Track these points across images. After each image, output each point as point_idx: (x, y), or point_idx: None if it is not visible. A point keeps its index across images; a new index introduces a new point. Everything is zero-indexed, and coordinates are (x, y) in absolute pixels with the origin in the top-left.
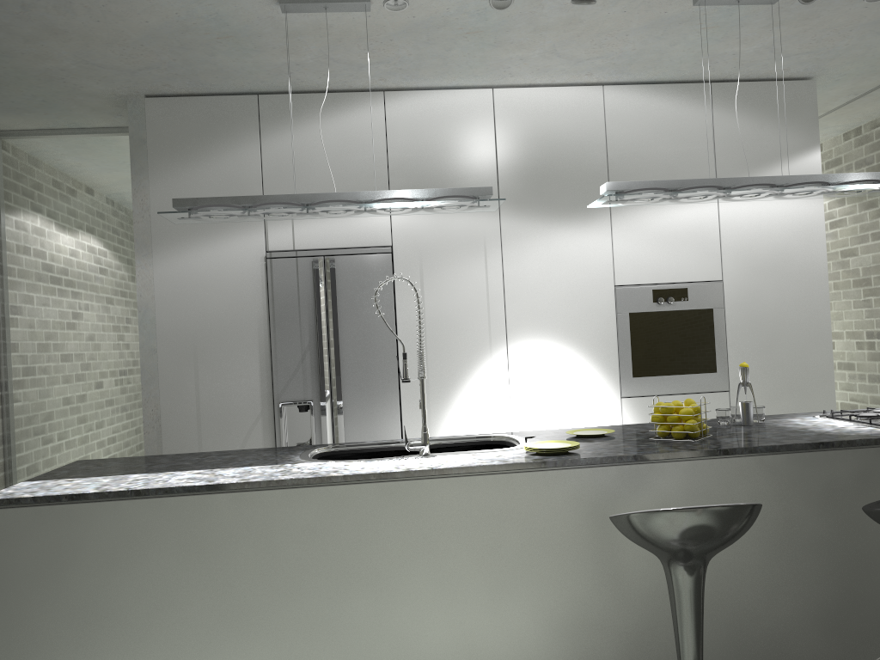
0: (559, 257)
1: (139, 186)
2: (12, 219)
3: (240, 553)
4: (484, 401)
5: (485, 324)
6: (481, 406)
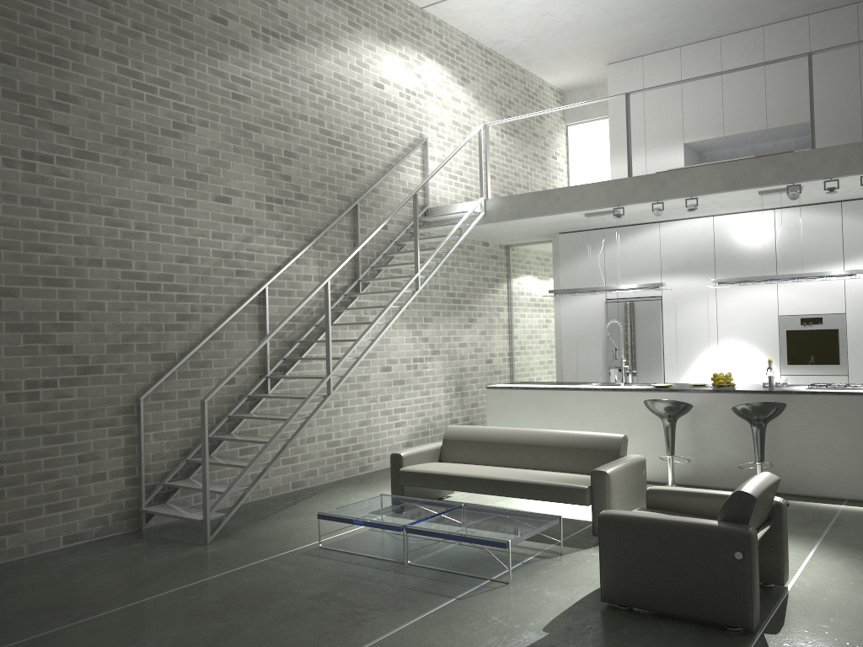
0: (746, 300)
1: (555, 272)
2: (514, 282)
3: (553, 409)
4: (705, 372)
5: (706, 334)
6: (703, 374)
